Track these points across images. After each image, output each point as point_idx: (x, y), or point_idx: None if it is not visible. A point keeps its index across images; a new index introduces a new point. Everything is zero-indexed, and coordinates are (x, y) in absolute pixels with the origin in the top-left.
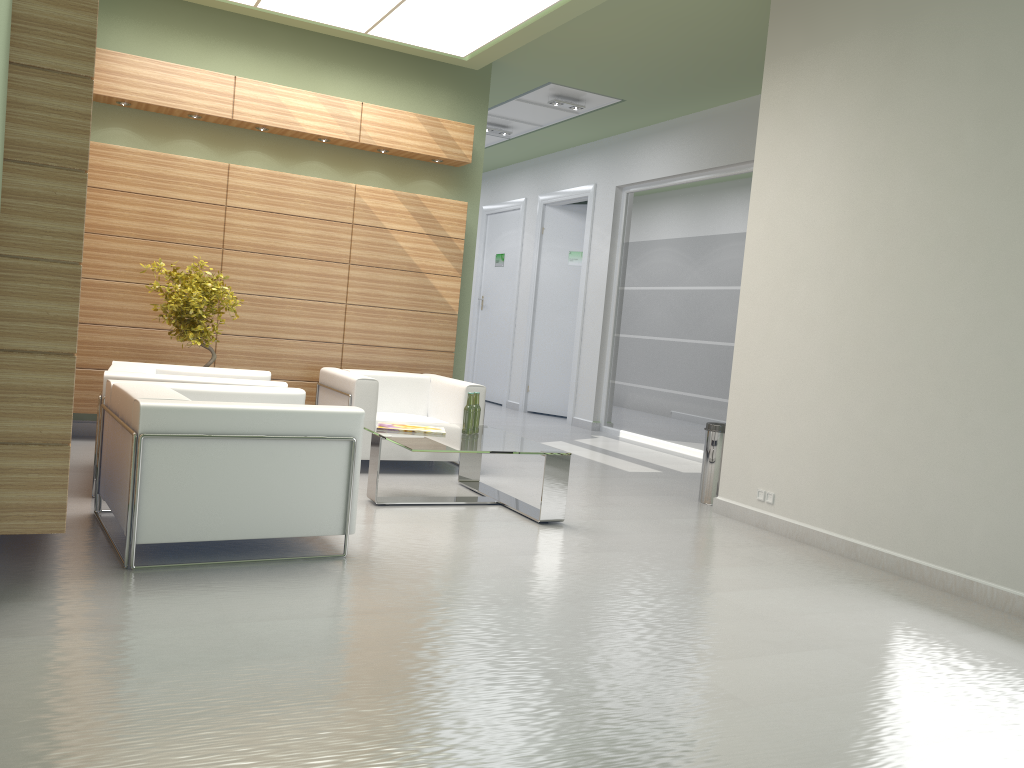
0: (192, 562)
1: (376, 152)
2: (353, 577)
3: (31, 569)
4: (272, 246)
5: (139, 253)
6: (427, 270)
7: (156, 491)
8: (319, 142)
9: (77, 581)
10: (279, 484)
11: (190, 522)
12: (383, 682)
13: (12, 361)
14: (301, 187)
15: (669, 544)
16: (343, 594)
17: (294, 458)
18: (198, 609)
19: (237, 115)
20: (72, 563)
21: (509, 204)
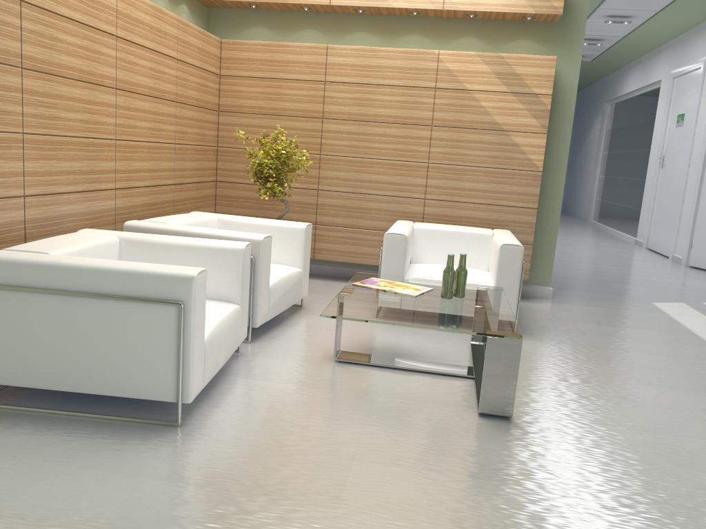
0: (39, 405)
1: (471, 18)
2: (130, 458)
3: None
4: (363, 113)
5: (260, 126)
6: (510, 128)
7: None
8: (417, 16)
9: None
10: (107, 343)
11: (26, 369)
12: None
13: None
14: (388, 58)
15: (624, 486)
16: (71, 482)
17: (120, 318)
18: None
19: (334, 1)
20: None
21: (691, 64)
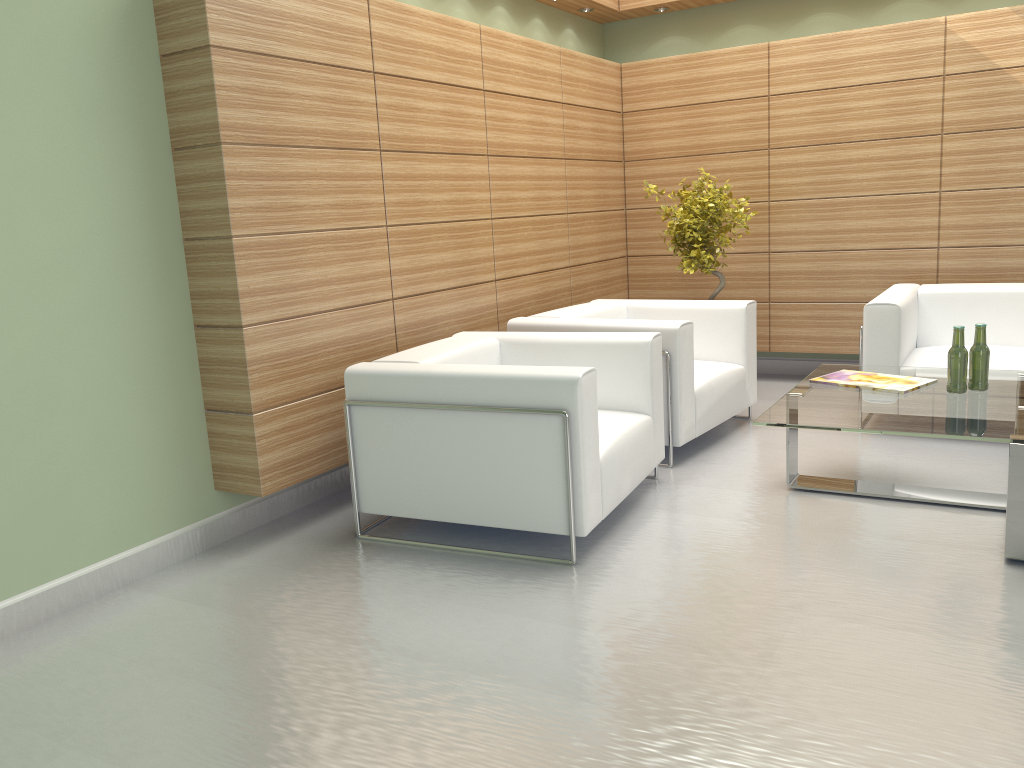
0: (419, 539)
1: None
2: (516, 597)
3: (300, 522)
4: (829, 133)
5: (680, 173)
6: None
7: (369, 461)
8: None
9: (298, 542)
10: (485, 464)
11: (403, 497)
12: (206, 763)
13: (206, 336)
14: (863, 45)
15: None
16: (451, 619)
17: (498, 434)
18: (299, 599)
19: None
20: (337, 521)
21: None
